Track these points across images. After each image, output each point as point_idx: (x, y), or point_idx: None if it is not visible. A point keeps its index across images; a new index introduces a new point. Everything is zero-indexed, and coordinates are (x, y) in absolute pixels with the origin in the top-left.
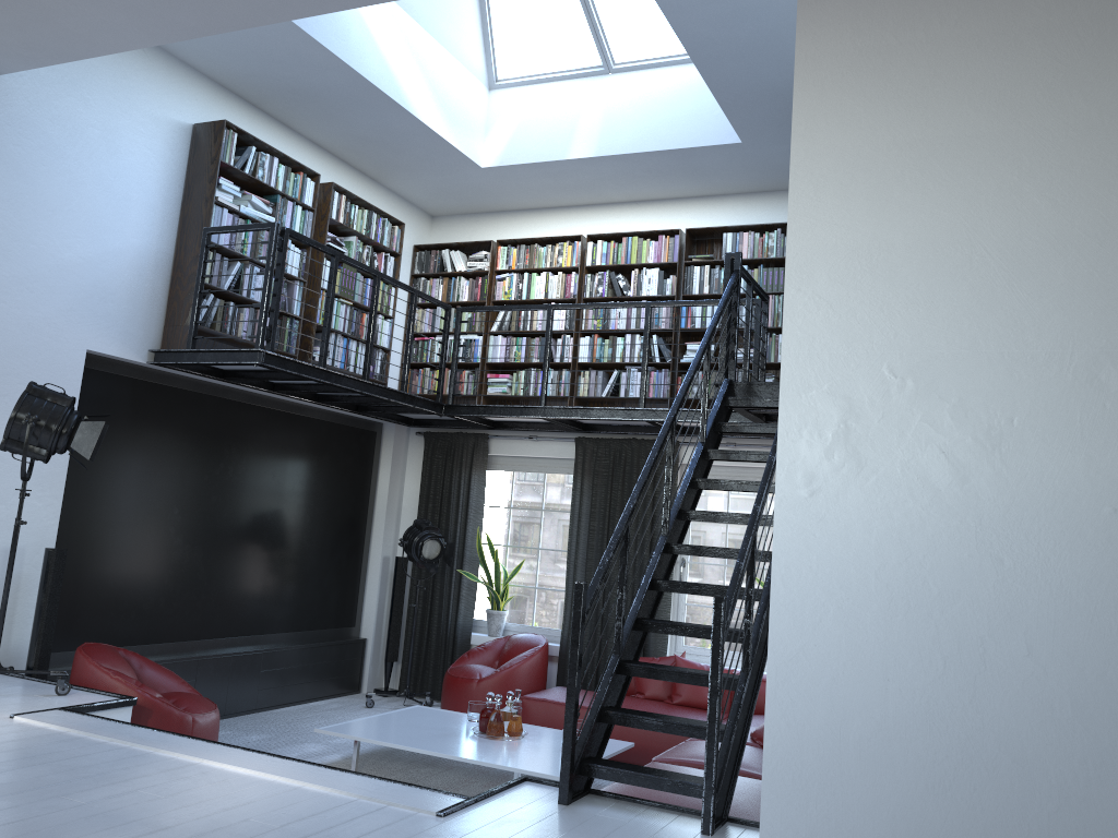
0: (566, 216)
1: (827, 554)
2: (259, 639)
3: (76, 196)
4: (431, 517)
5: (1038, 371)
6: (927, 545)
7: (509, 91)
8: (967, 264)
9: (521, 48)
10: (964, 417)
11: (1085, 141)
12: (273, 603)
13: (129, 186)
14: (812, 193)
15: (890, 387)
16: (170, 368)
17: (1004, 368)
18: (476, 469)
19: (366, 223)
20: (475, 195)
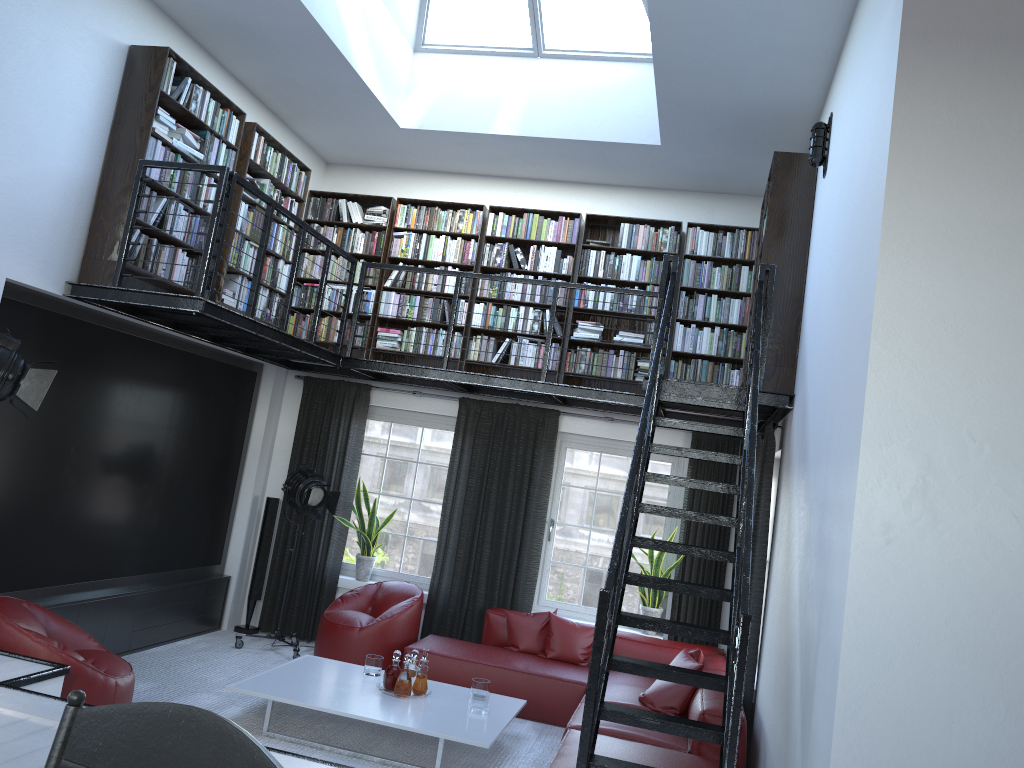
0: (465, 183)
1: (900, 600)
2: (136, 580)
3: (11, 111)
4: (306, 461)
5: None
6: (996, 600)
7: (434, 56)
8: None
9: (455, 18)
10: None
11: None
12: (152, 543)
13: (63, 104)
14: (902, 256)
15: (968, 450)
16: (86, 302)
17: None
18: (357, 418)
19: (278, 166)
20: (381, 151)
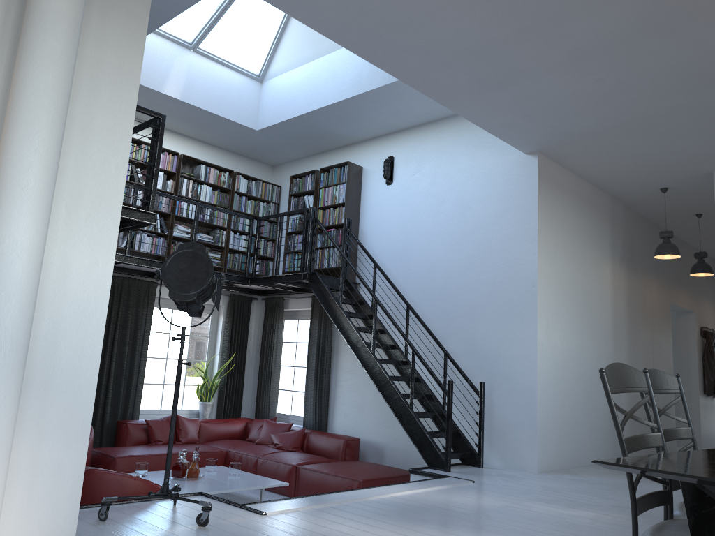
0: None
1: (545, 367)
2: None
3: None
4: None
5: (570, 316)
6: (558, 363)
7: None
8: (561, 284)
9: None
10: (561, 327)
11: (574, 256)
12: None
13: None
14: (541, 253)
15: (552, 317)
16: None
17: (566, 315)
18: None
19: None
20: None
